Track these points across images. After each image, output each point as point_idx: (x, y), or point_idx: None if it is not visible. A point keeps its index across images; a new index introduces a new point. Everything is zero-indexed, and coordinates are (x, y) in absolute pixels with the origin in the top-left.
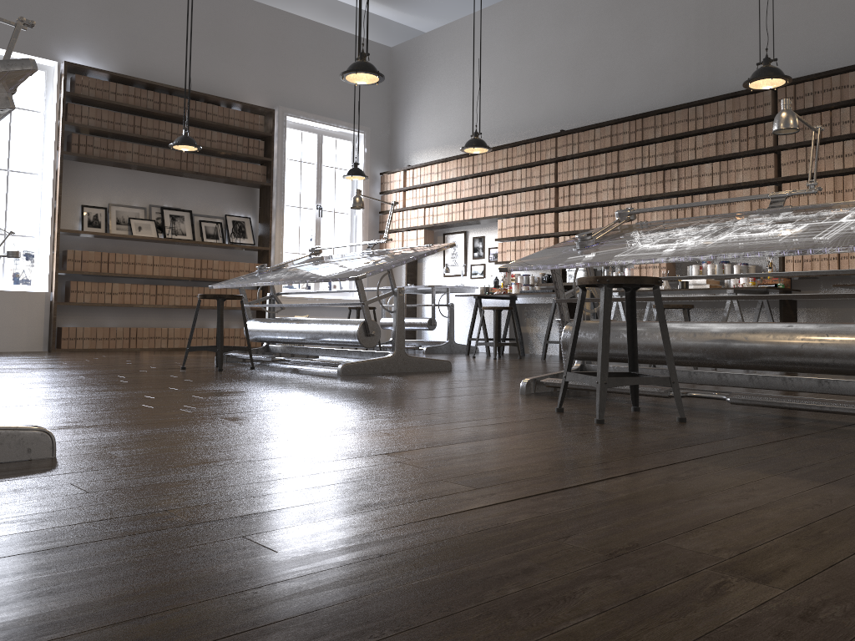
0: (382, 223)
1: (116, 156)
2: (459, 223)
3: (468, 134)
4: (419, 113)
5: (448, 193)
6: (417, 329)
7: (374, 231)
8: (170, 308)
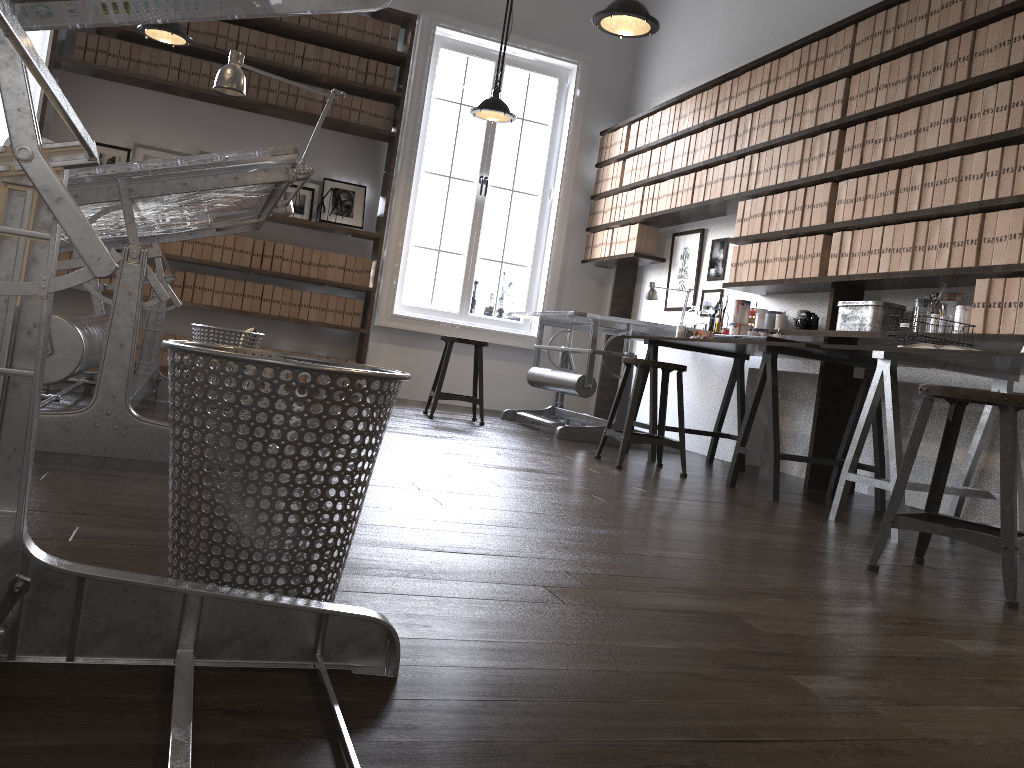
0: (593, 215)
1: (142, 70)
2: (686, 211)
3: (731, 53)
4: (671, 28)
5: (677, 157)
6: (566, 392)
7: (582, 229)
8: (215, 311)
